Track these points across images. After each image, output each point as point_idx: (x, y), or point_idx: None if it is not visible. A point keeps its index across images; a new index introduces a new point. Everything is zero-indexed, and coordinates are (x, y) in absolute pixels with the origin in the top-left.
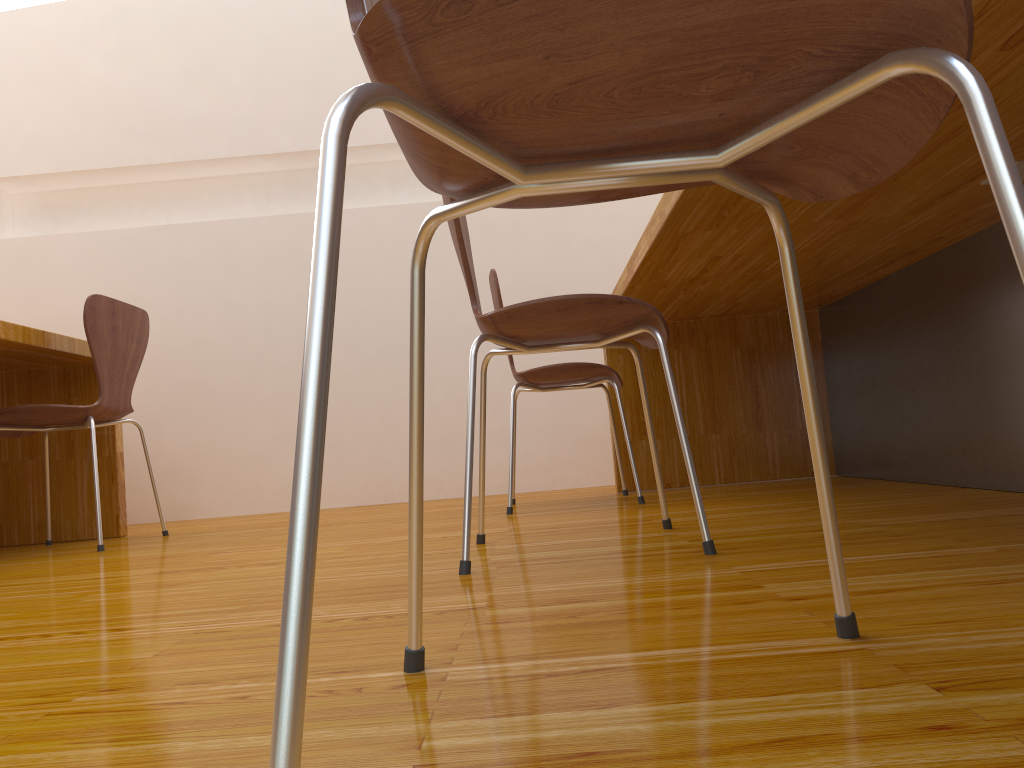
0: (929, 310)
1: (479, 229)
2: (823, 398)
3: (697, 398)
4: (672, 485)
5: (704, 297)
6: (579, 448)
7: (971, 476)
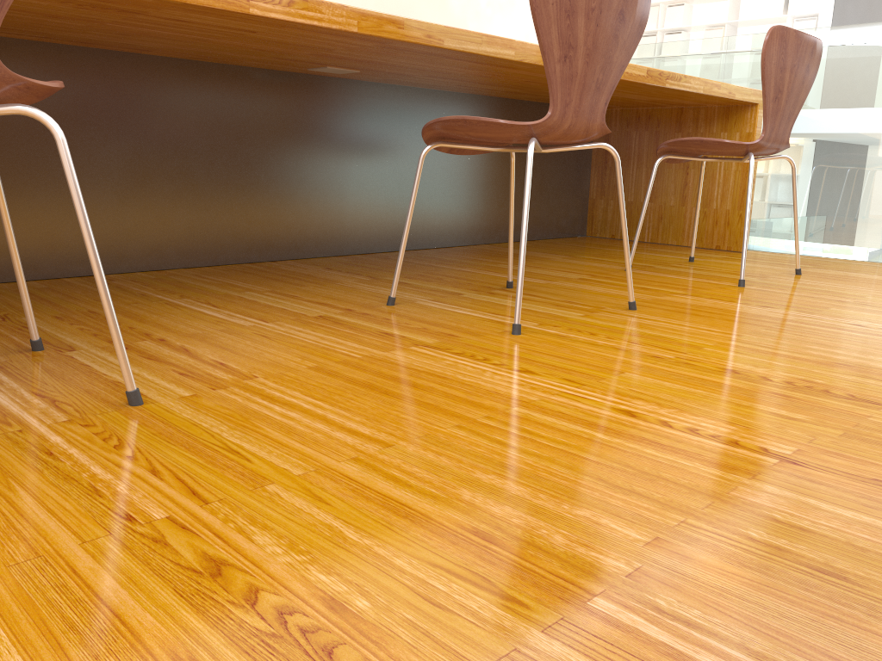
0: None
1: None
2: None
3: None
4: None
5: None
6: None
7: None
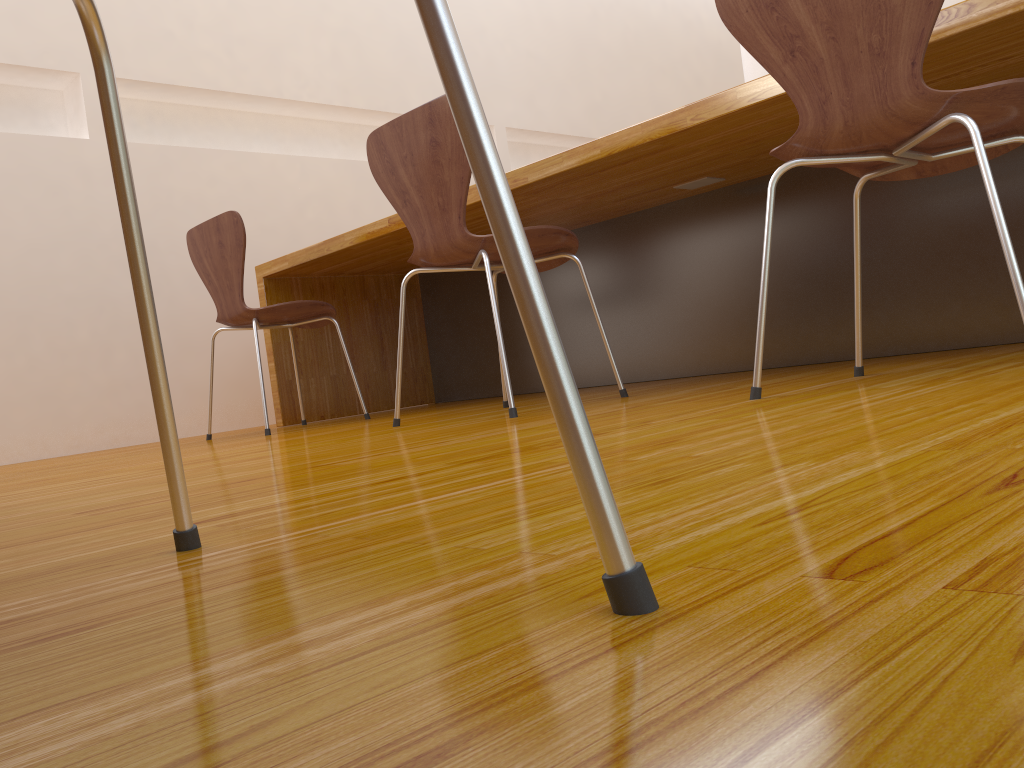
0: (557, 271)
1: (75, 171)
2: (425, 343)
3: (340, 342)
4: (325, 417)
5: (392, 253)
6: (190, 398)
7: (594, 379)
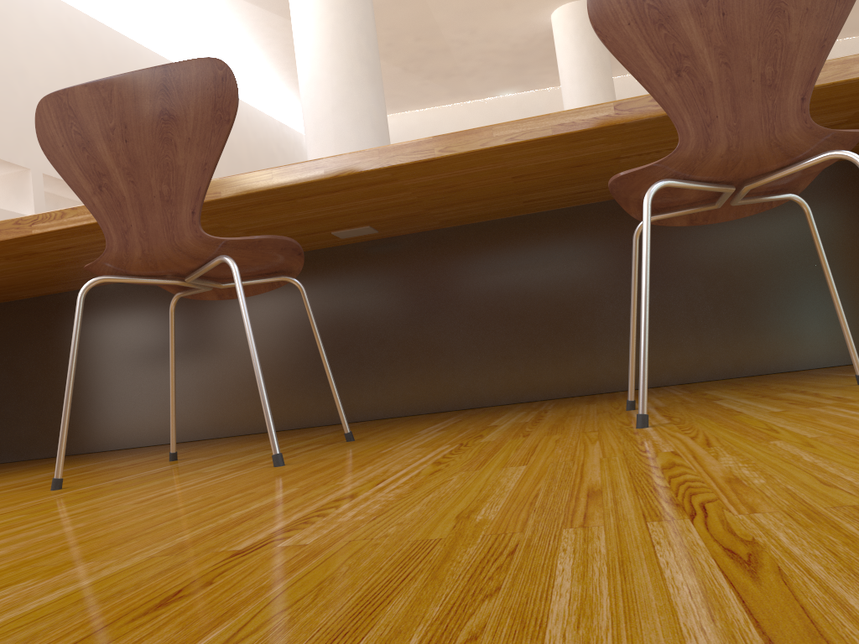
0: (163, 314)
1: None
2: None
3: None
4: None
5: None
6: None
7: (206, 431)
